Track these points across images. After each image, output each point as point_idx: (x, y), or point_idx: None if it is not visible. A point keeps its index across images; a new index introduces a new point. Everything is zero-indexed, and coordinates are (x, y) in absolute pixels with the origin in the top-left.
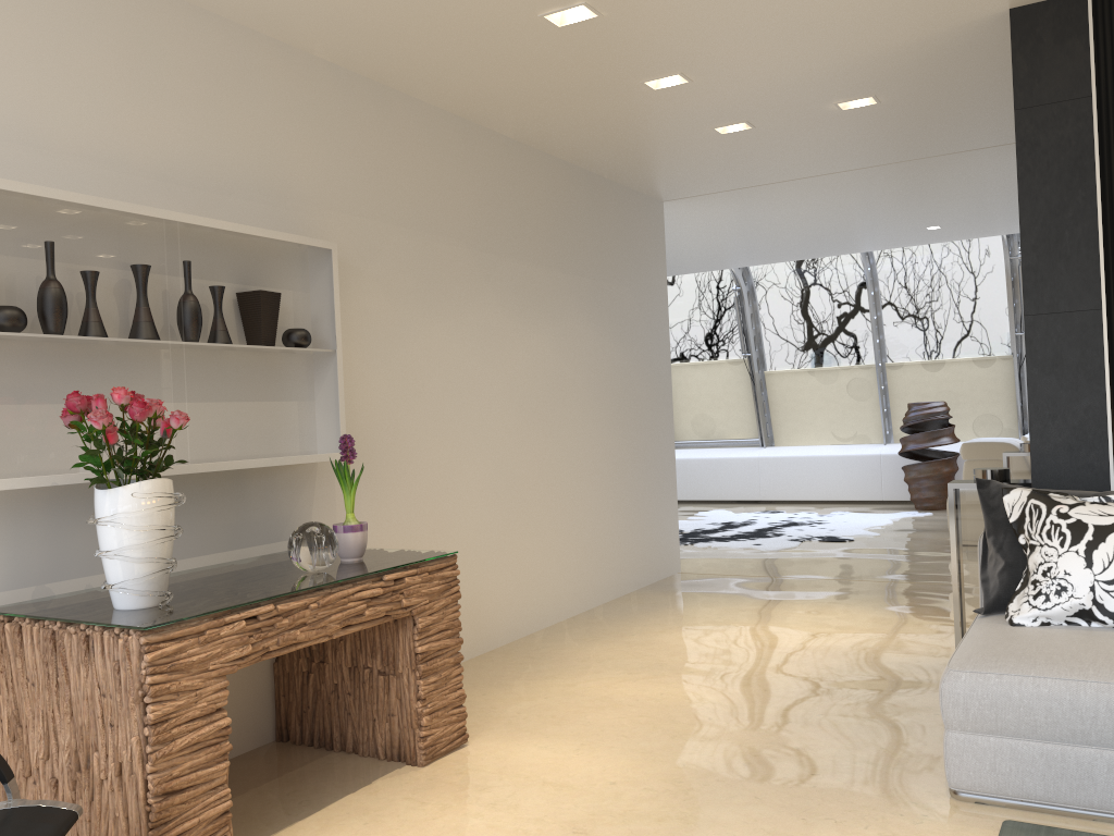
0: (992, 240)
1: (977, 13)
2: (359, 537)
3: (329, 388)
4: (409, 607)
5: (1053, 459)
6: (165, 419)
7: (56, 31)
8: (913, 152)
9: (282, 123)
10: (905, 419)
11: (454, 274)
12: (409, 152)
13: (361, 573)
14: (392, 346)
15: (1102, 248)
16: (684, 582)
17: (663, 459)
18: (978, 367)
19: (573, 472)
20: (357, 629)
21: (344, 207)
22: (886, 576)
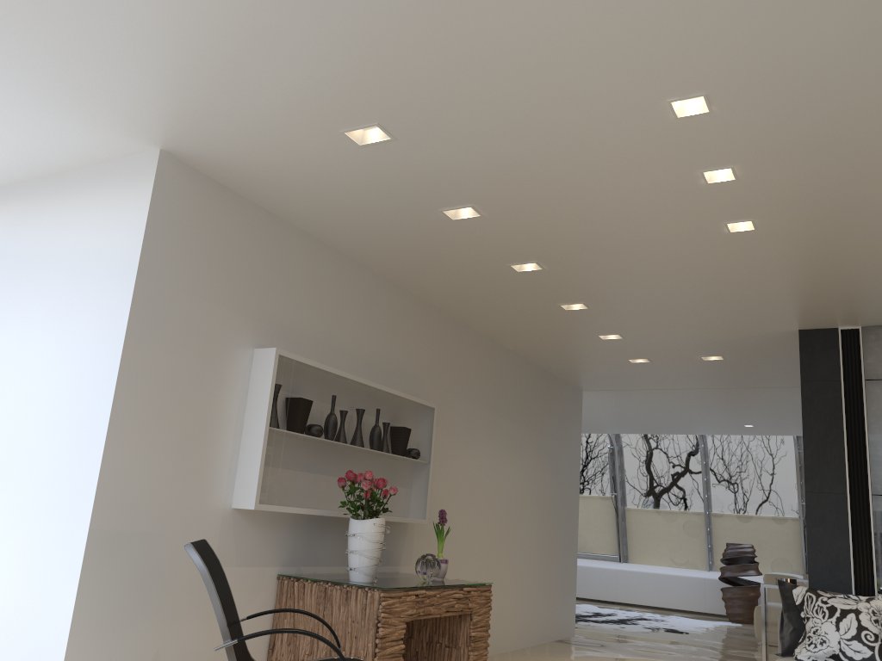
0: (786, 437)
1: (781, 329)
2: (445, 566)
3: (425, 482)
4: (471, 608)
5: (820, 575)
6: (385, 489)
7: (344, 295)
8: (740, 384)
9: (417, 339)
10: (724, 553)
11: (478, 425)
12: (466, 356)
13: (454, 583)
14: (446, 463)
15: (847, 460)
16: (580, 642)
17: (570, 556)
18: (775, 523)
19: (523, 554)
20: (450, 614)
21: (436, 384)
22: (714, 654)
